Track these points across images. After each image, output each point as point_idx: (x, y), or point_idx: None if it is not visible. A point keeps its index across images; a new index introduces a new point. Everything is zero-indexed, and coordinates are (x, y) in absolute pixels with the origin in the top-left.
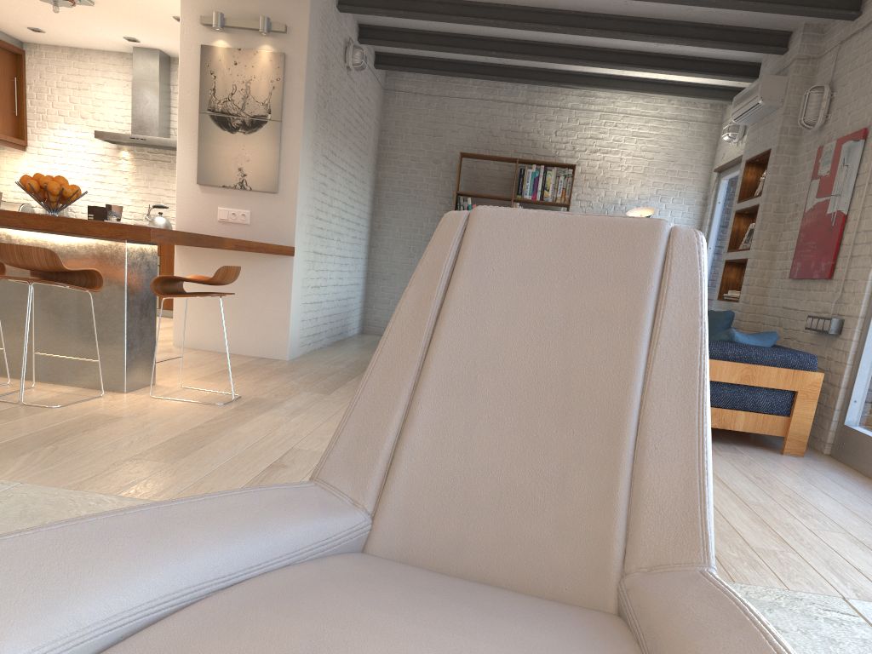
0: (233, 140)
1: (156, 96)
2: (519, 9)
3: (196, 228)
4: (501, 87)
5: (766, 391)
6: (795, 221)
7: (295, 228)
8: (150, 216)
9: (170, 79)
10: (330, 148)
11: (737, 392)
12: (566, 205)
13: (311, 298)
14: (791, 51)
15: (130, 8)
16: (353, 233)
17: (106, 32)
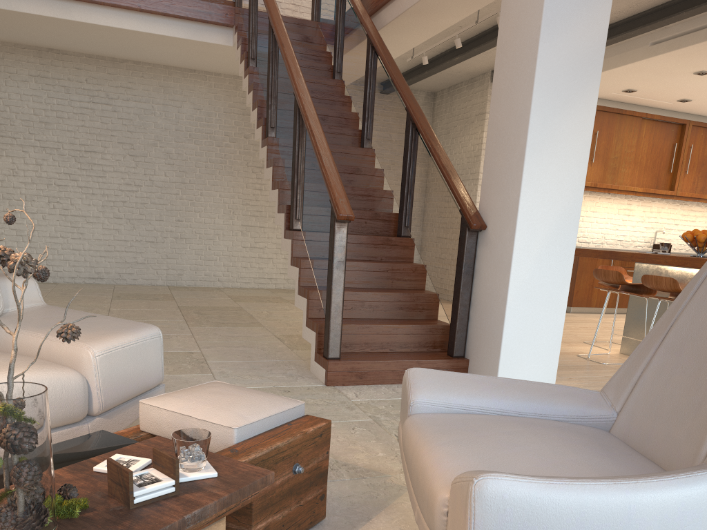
0: None
1: None
2: None
3: None
4: None
5: None
6: None
7: None
8: None
9: None
10: None
11: None
12: None
13: None
14: None
15: None
16: None
17: None
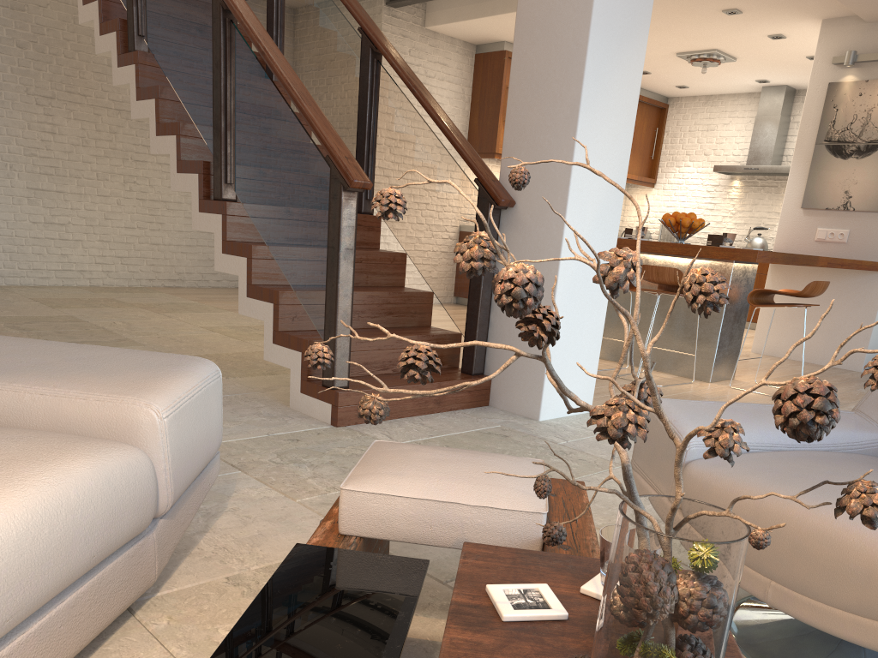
0: (844, 166)
1: (775, 128)
2: None
3: (792, 248)
4: None
5: None
6: None
7: None
8: (748, 237)
9: (791, 110)
10: None
11: None
12: None
13: None
14: None
15: (767, 57)
16: None
17: (740, 79)
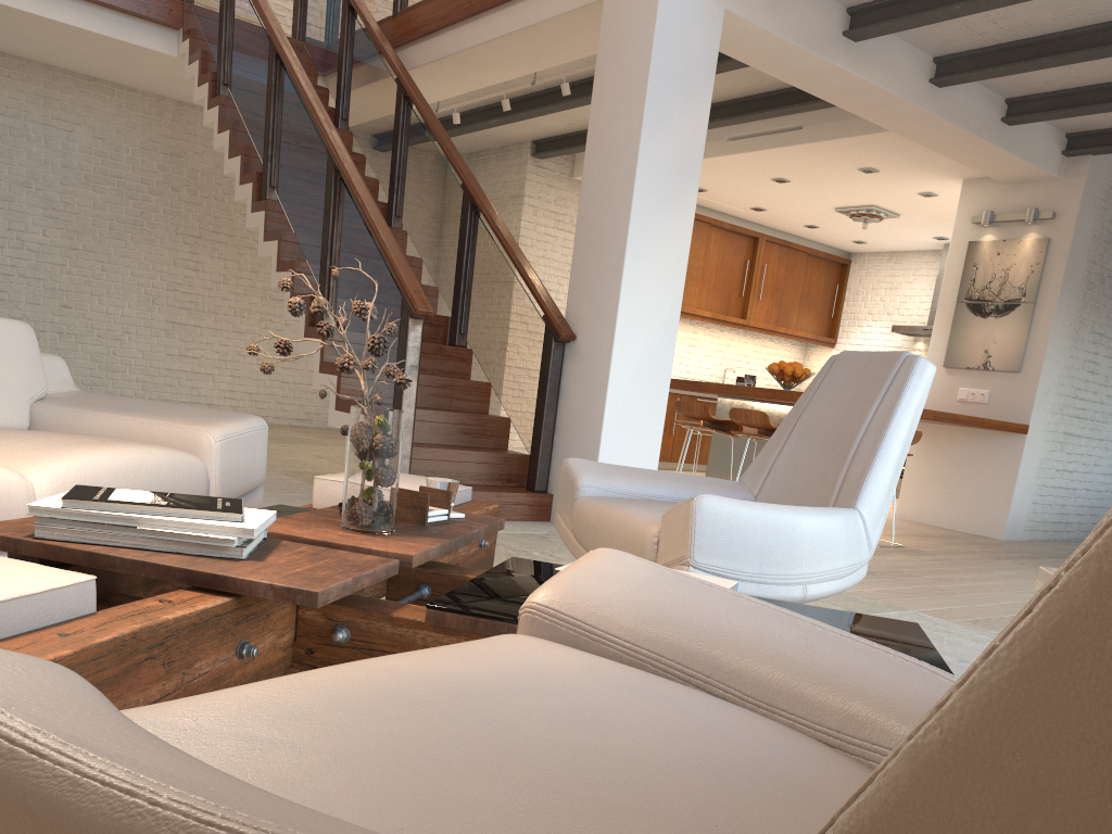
0: (983, 325)
1: None
2: None
3: (935, 408)
4: None
5: None
6: None
7: (1032, 406)
8: None
9: None
10: (1110, 324)
11: None
12: None
13: (1053, 482)
14: None
15: (931, 214)
16: None
17: (916, 236)
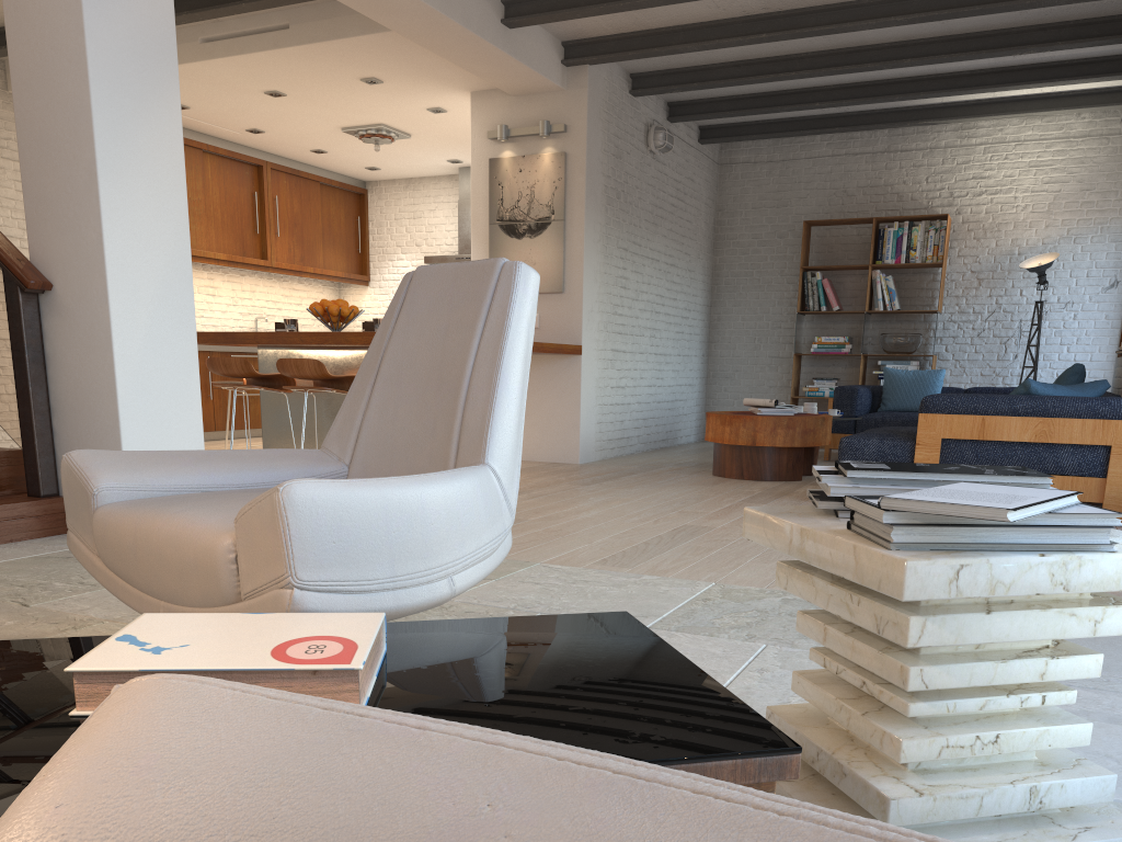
0: (520, 246)
1: None
2: (824, 54)
3: None
4: (855, 137)
5: (1071, 448)
6: None
7: (581, 326)
8: None
9: None
10: (631, 239)
11: (1033, 452)
12: (940, 265)
13: (611, 399)
14: None
15: (442, 134)
16: (678, 328)
17: (430, 159)
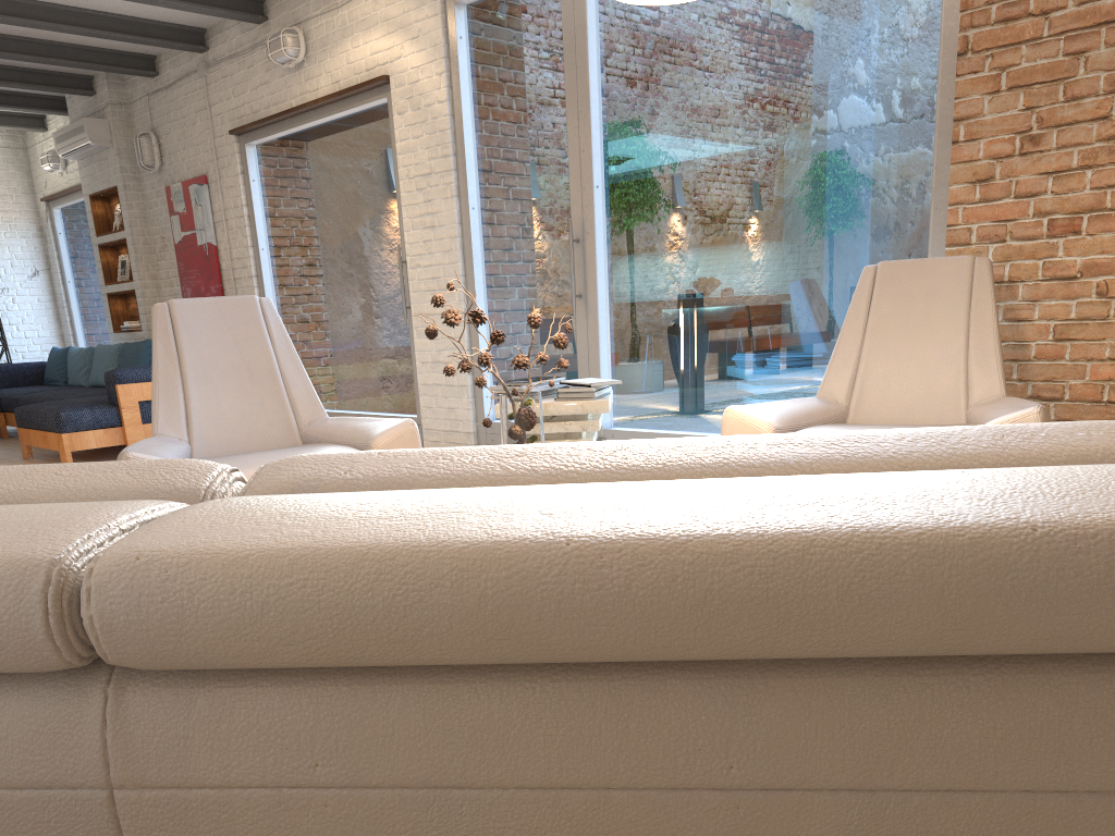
0: None
1: None
2: None
3: None
4: None
5: None
6: (168, 252)
7: None
8: None
9: None
10: None
11: None
12: None
13: None
14: (101, 95)
15: None
16: None
17: None
